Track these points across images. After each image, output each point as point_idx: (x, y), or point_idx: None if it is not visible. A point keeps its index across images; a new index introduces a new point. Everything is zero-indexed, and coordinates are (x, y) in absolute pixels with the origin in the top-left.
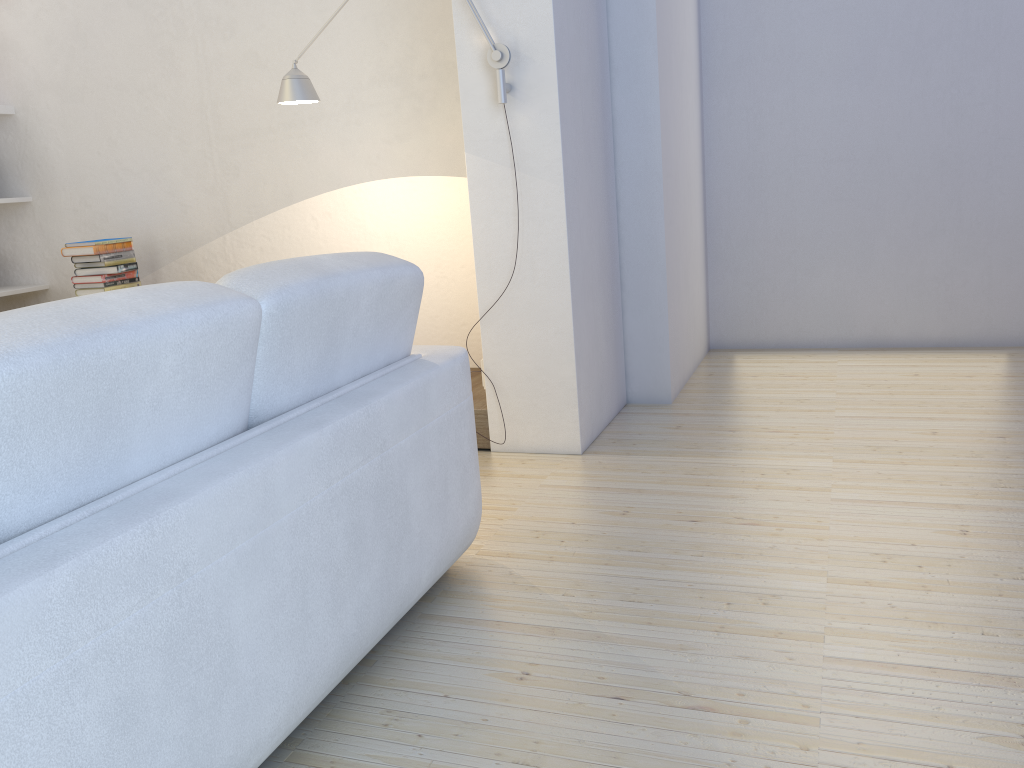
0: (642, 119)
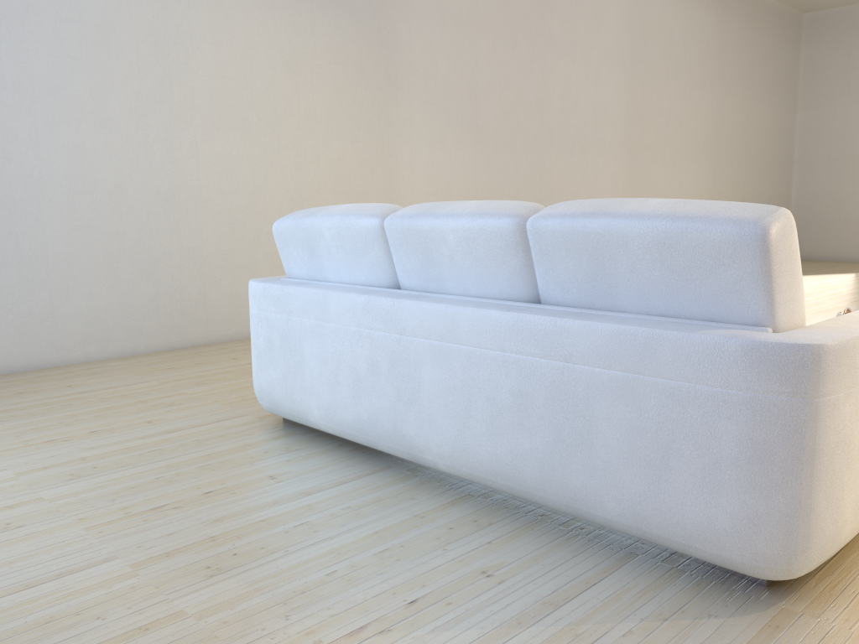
0: None
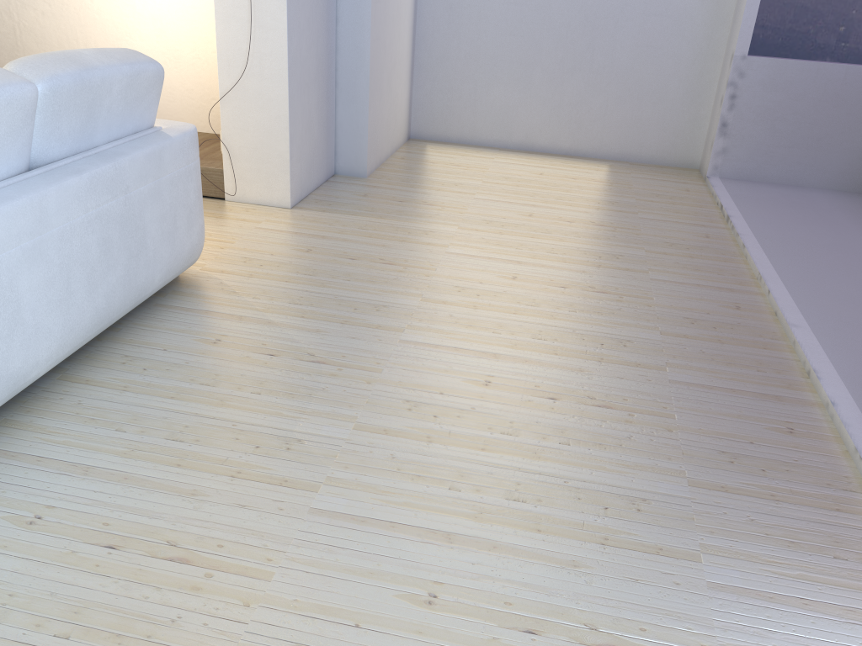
0: None
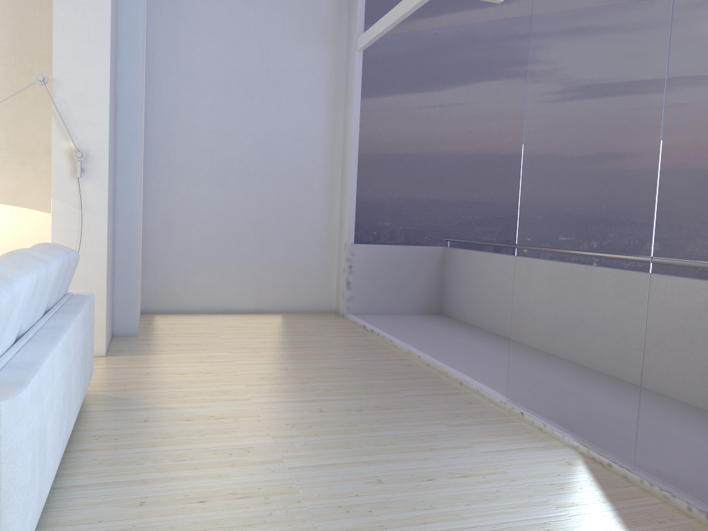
0: (131, 191)
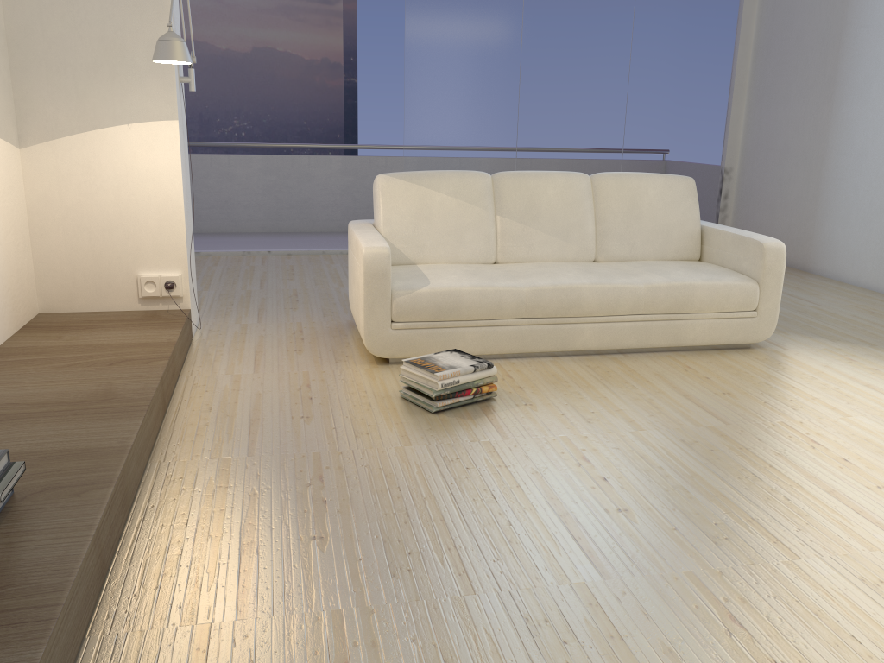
0: None
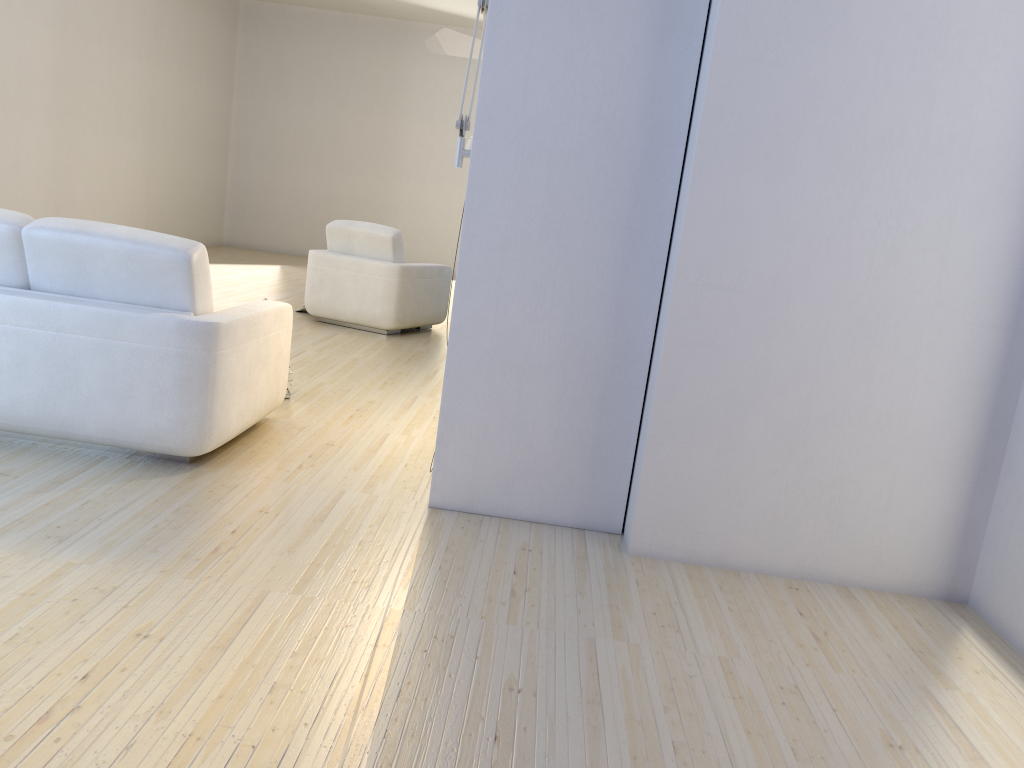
0: (682, 211)
